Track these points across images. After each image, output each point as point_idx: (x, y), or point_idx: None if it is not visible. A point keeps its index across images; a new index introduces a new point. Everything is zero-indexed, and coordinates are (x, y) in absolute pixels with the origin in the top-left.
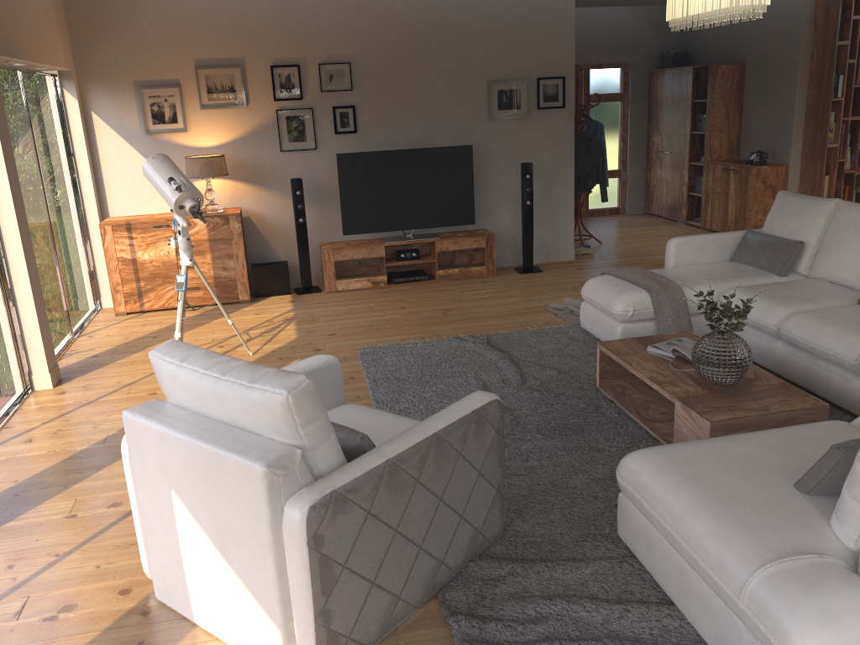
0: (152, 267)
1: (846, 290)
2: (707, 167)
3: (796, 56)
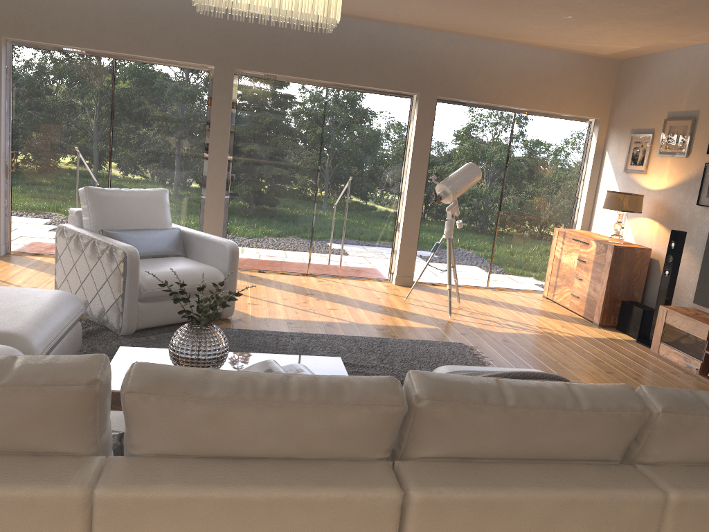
0: (564, 269)
1: None
2: None
3: None
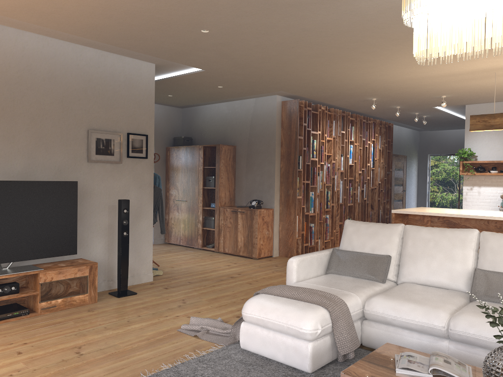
0: None
1: (444, 289)
2: (218, 210)
3: (274, 143)
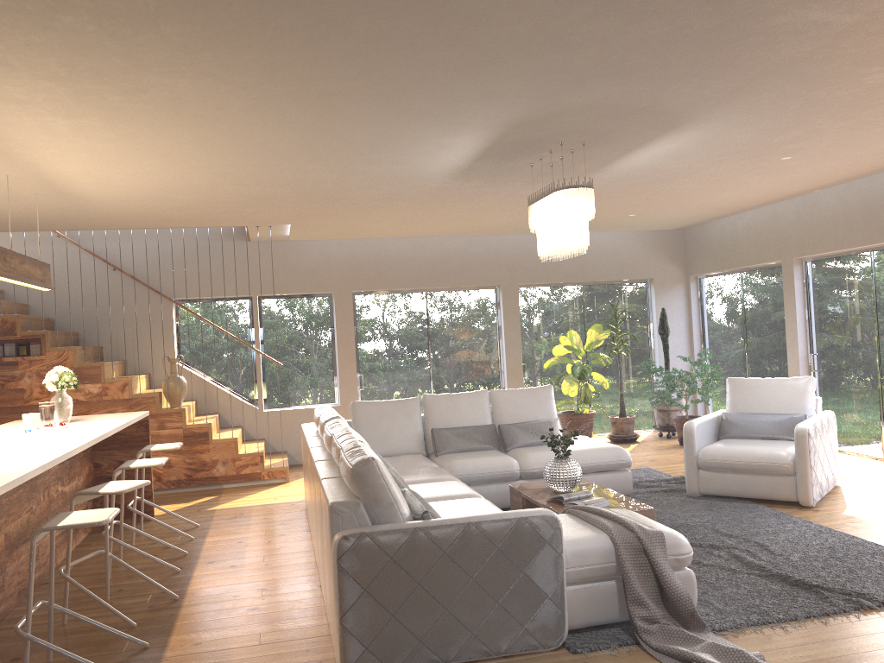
0: None
1: None
2: None
3: None
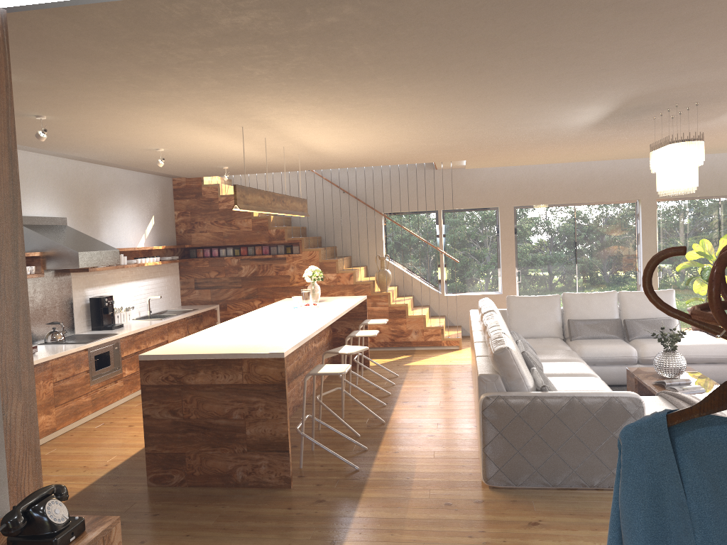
0: None
1: None
2: None
3: None
